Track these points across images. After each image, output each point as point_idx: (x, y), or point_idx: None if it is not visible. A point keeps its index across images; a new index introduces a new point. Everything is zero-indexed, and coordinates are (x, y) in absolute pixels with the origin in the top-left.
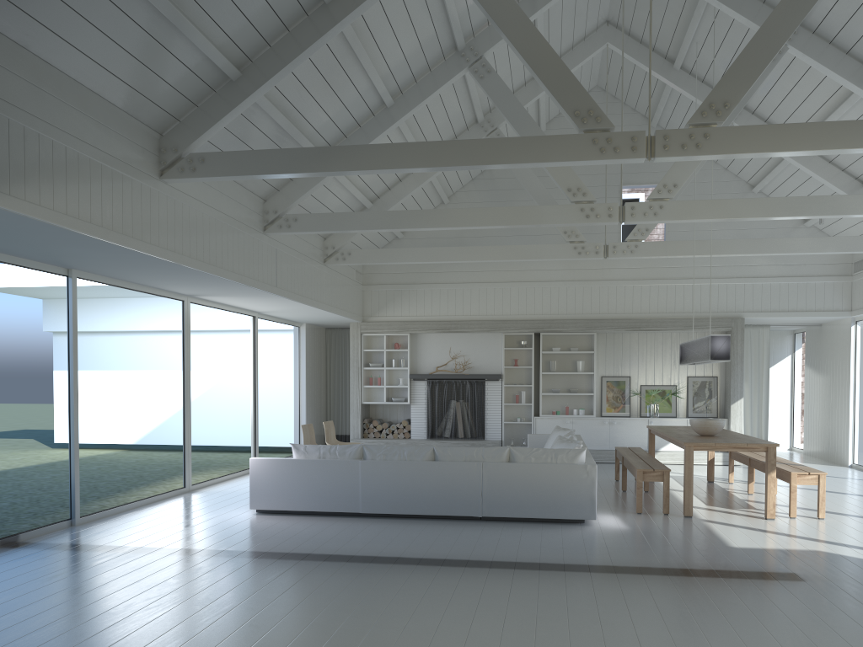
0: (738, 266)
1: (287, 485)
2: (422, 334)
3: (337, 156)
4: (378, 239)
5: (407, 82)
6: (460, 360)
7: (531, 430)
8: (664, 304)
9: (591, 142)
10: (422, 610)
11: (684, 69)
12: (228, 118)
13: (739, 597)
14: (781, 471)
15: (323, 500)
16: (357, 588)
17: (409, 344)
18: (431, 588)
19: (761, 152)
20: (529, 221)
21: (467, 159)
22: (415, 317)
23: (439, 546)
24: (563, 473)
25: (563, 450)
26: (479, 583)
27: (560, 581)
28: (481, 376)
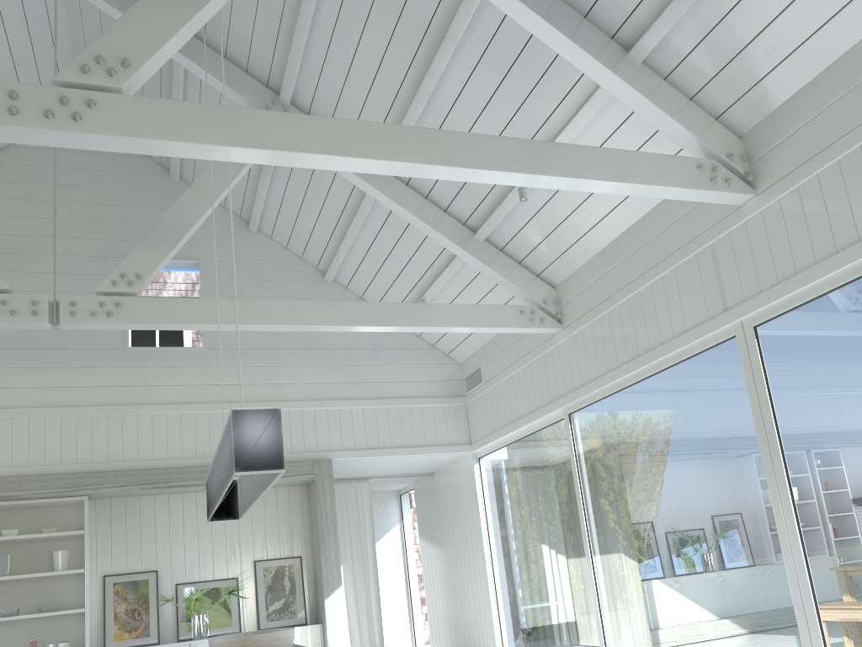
0: (316, 383)
1: None
2: None
3: None
4: None
5: None
6: None
7: None
8: (207, 443)
9: None
10: None
11: (194, 35)
12: None
13: None
14: None
15: None
16: None
17: None
18: None
19: None
20: None
21: None
22: None
23: None
24: None
25: None
26: None
27: None
28: None
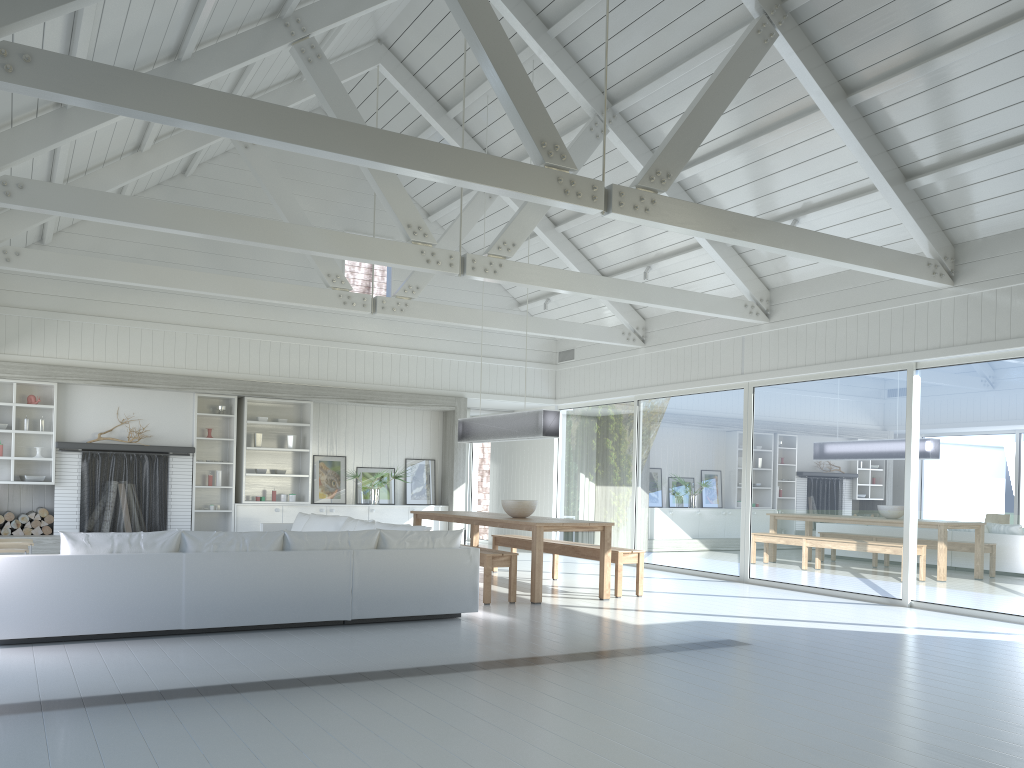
0: (461, 342)
1: (61, 597)
2: (75, 386)
3: (260, 115)
4: (20, 240)
5: (212, 35)
6: (133, 426)
7: (225, 522)
8: (389, 375)
9: (556, 180)
10: (533, 719)
11: (456, 119)
12: (74, 5)
13: (744, 663)
14: (599, 551)
15: (122, 616)
16: (403, 711)
17: (56, 399)
18: (483, 697)
19: (693, 229)
20: (364, 254)
21: (428, 165)
22: (66, 360)
23: (372, 655)
24: (445, 559)
25: (440, 532)
26: (516, 685)
27: (583, 671)
28: (167, 449)
